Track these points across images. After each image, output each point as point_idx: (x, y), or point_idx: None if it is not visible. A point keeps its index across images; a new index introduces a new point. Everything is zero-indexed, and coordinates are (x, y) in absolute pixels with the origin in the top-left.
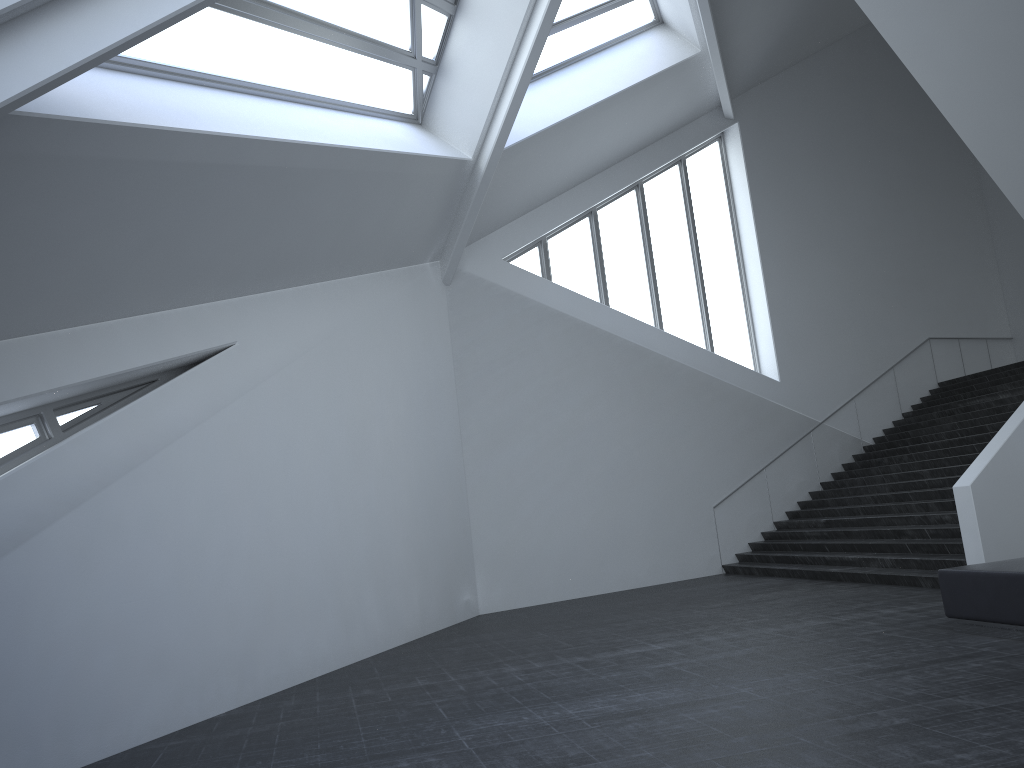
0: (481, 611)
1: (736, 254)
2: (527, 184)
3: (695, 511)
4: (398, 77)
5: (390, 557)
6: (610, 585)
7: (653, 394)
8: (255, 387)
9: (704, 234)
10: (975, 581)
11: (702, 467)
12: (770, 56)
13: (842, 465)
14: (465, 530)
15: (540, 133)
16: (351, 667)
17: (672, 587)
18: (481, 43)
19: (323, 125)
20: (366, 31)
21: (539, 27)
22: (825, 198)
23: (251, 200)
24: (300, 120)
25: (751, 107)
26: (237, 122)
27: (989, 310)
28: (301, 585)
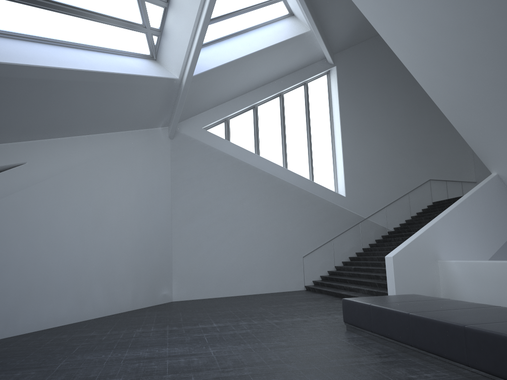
0: (173, 299)
1: (330, 132)
2: (215, 91)
3: (293, 258)
4: (137, 36)
5: (115, 270)
6: (243, 291)
7: (276, 199)
8: (34, 185)
9: (314, 121)
10: (352, 305)
11: (299, 236)
12: (354, 34)
13: (375, 240)
14: (168, 259)
15: (218, 67)
16: (78, 323)
17: (272, 295)
18: (180, 22)
19: (81, 59)
20: (112, 14)
21: (205, 15)
22: (380, 106)
23: (29, 94)
24: (66, 56)
25: (344, 59)
26: (17, 57)
27: (465, 167)
28: (52, 282)
